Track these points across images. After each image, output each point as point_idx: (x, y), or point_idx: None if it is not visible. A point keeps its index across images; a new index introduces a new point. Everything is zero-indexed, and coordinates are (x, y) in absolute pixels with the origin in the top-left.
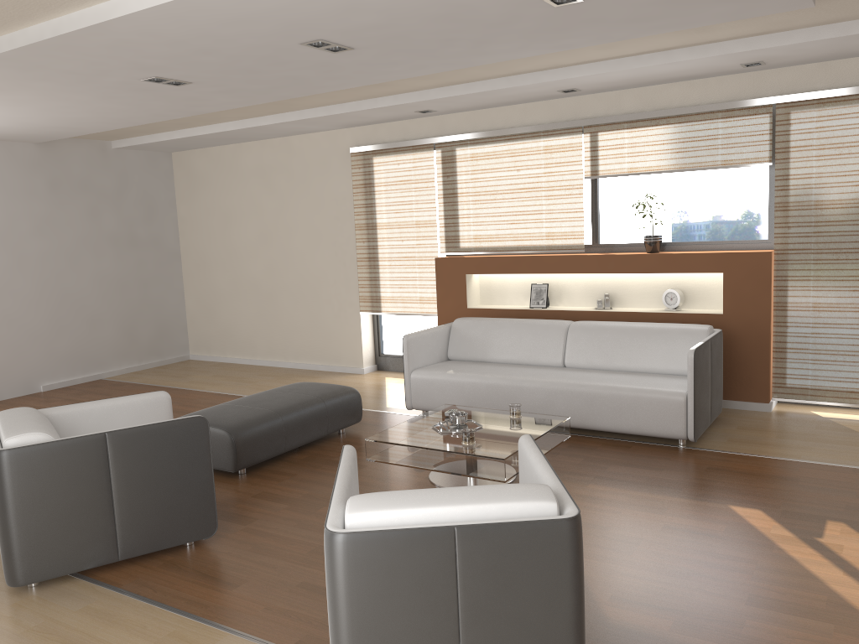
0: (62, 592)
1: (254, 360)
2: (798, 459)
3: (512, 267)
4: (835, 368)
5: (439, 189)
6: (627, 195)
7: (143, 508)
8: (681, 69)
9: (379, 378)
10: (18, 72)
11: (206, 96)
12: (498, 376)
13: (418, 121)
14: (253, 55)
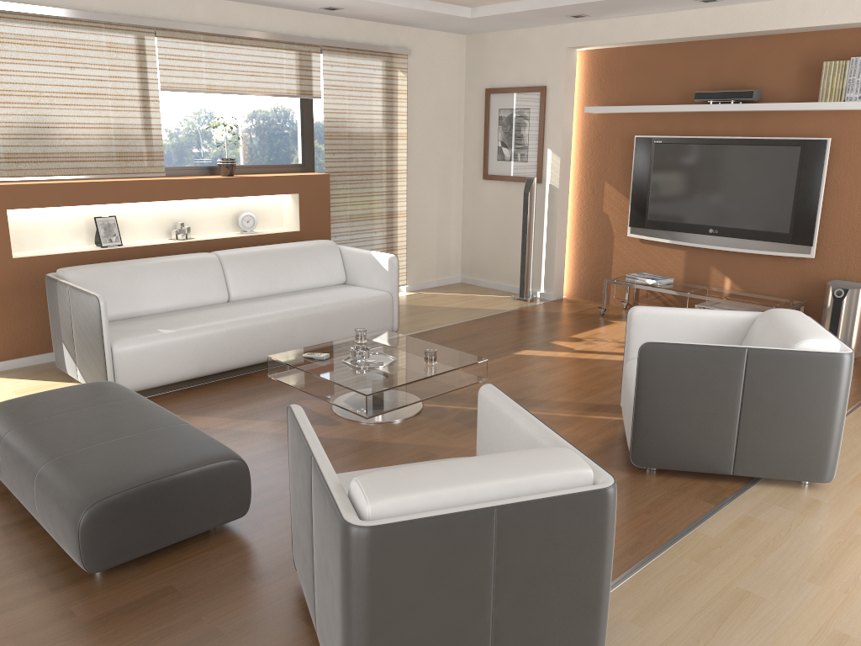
0: None
1: None
2: (445, 325)
3: (82, 197)
4: None
5: None
6: (180, 113)
7: None
8: None
9: None
10: None
11: None
12: (232, 320)
13: None
14: None
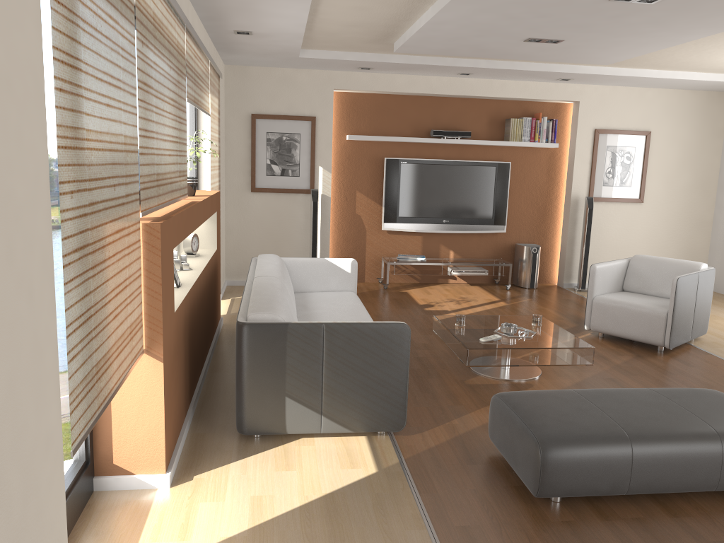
0: None
1: None
2: None
3: (186, 227)
4: None
5: (138, 66)
6: None
7: None
8: (267, 23)
9: None
10: None
11: None
12: None
13: None
14: None
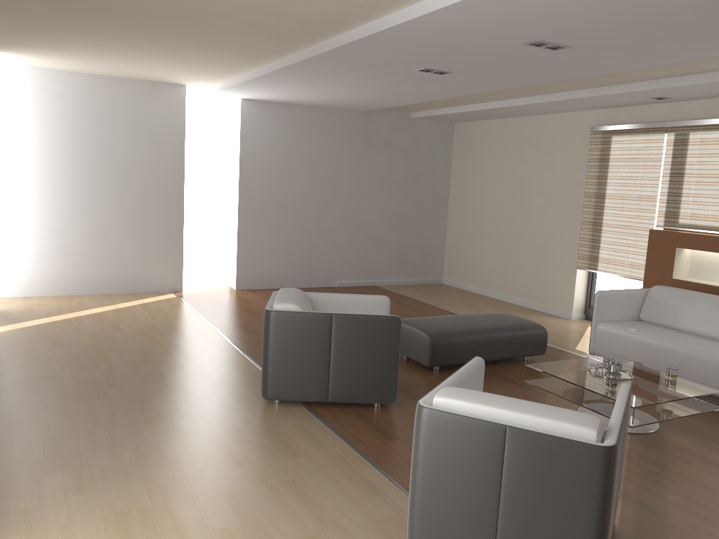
0: (290, 411)
1: (487, 292)
2: None
3: None
4: None
5: (665, 168)
6: None
7: (348, 371)
8: None
9: (582, 326)
10: (336, 65)
11: (465, 82)
12: (675, 342)
13: (655, 106)
14: (490, 53)
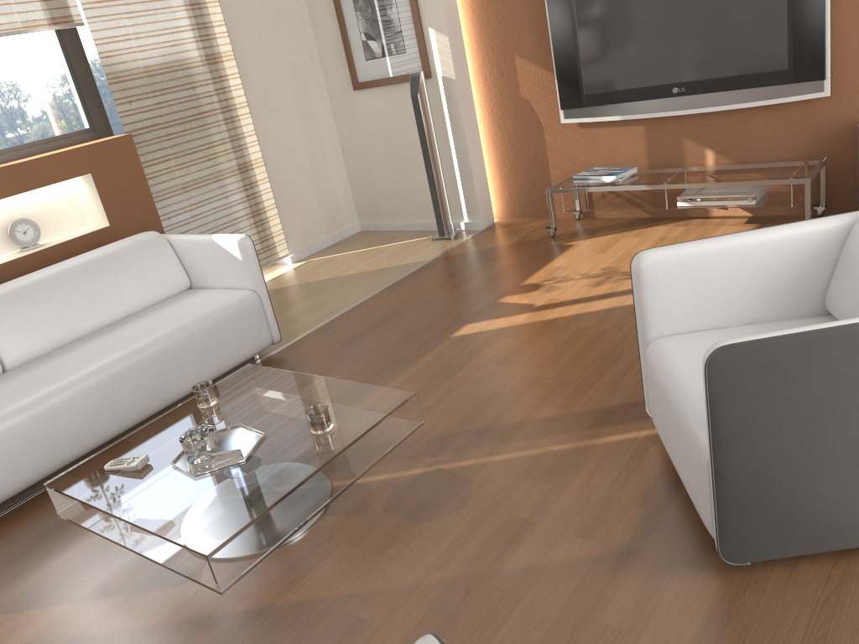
0: None
1: None
2: (349, 307)
3: None
4: None
5: None
6: None
7: None
8: None
9: None
10: None
11: None
12: None
13: None
14: None
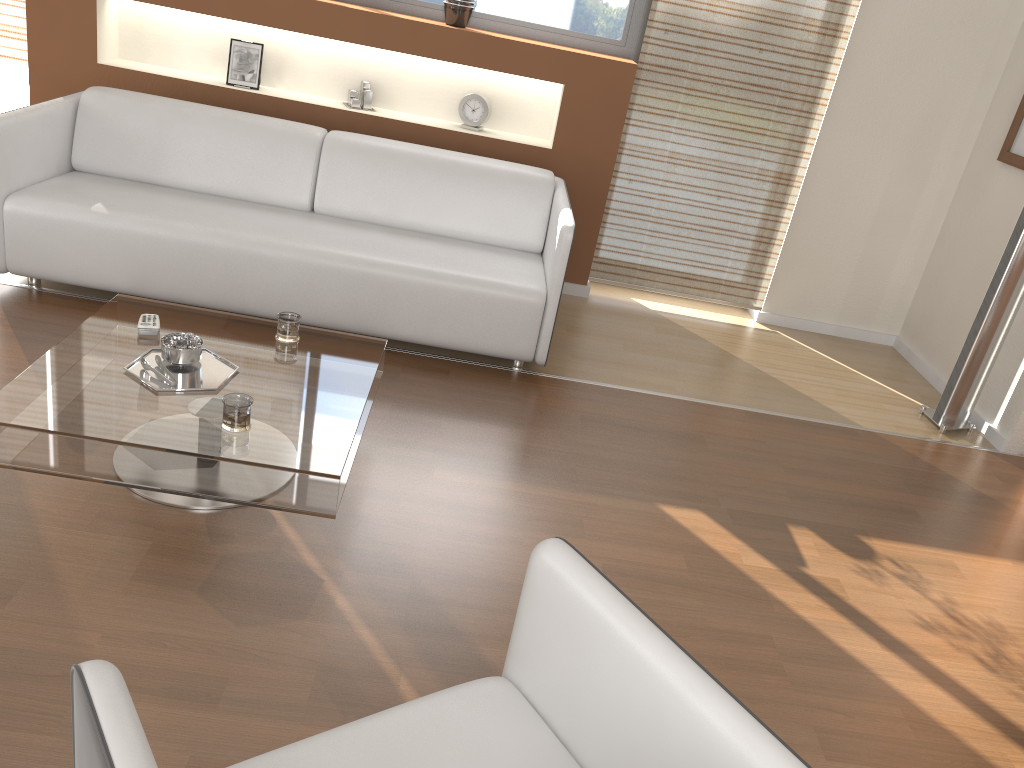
0: None
1: None
2: (677, 396)
3: (199, 1)
4: (675, 245)
5: None
6: None
7: None
8: None
9: None
10: None
11: None
12: (208, 230)
13: None
14: None
